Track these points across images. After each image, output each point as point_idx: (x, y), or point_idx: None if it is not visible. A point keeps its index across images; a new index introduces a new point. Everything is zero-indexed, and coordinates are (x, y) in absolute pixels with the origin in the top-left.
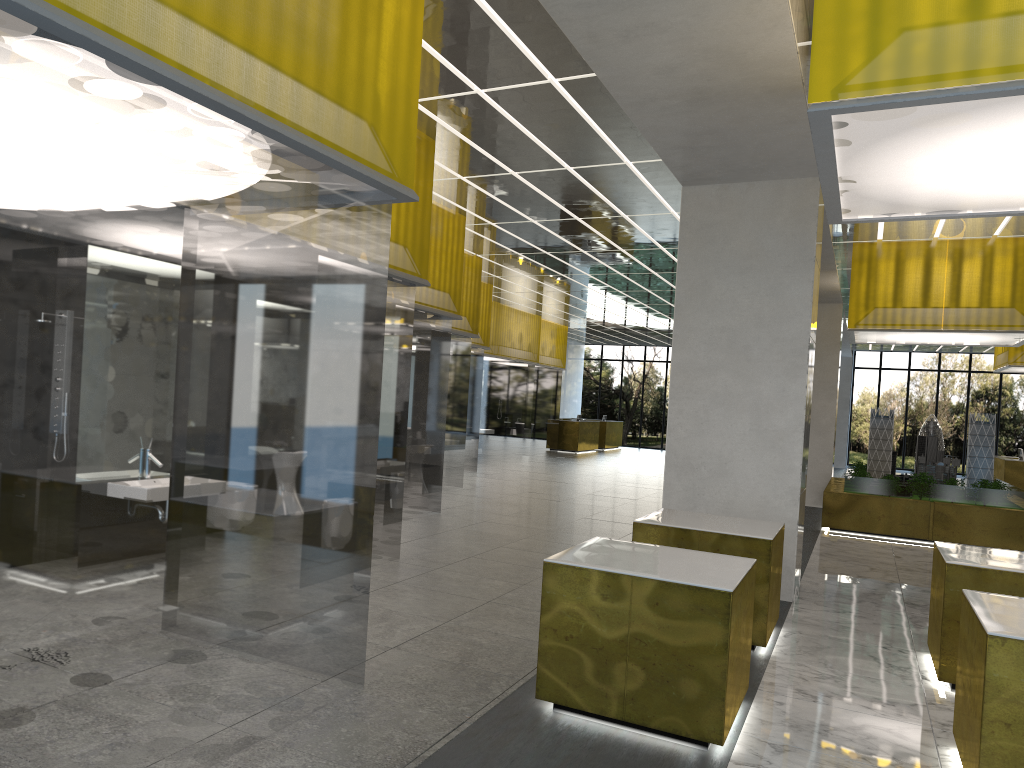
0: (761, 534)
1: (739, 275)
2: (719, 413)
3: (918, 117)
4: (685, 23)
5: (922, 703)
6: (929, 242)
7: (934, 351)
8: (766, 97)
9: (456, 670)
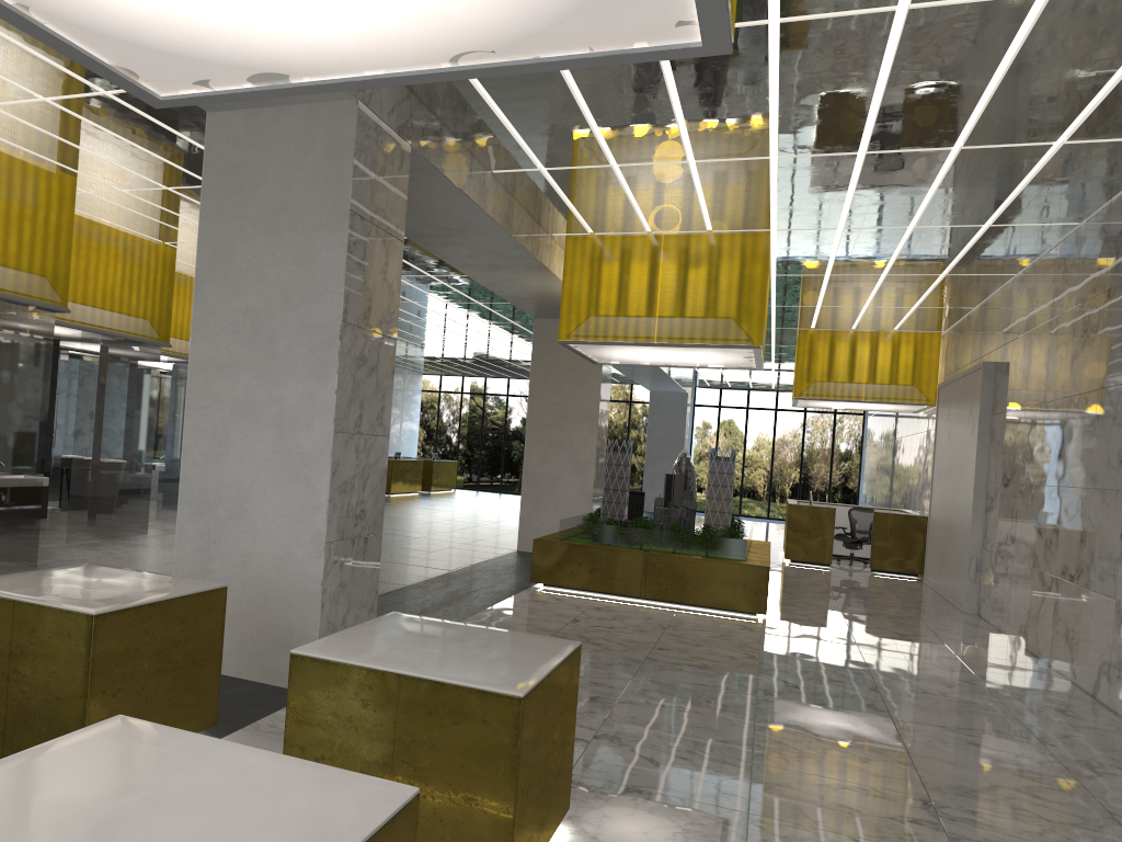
0: (102, 605)
1: (267, 236)
2: (240, 429)
3: None
4: None
5: None
6: (644, 237)
7: (771, 388)
8: None
9: None
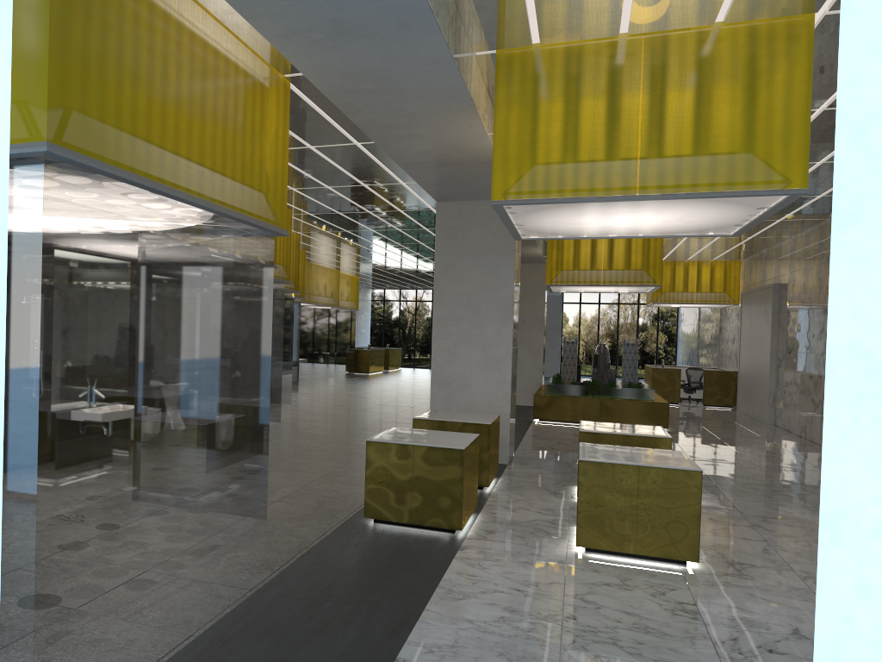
0: (485, 421)
1: (472, 260)
2: (462, 348)
3: (542, 206)
4: (433, 135)
5: (567, 508)
6: None
7: None
8: (480, 164)
9: (316, 509)
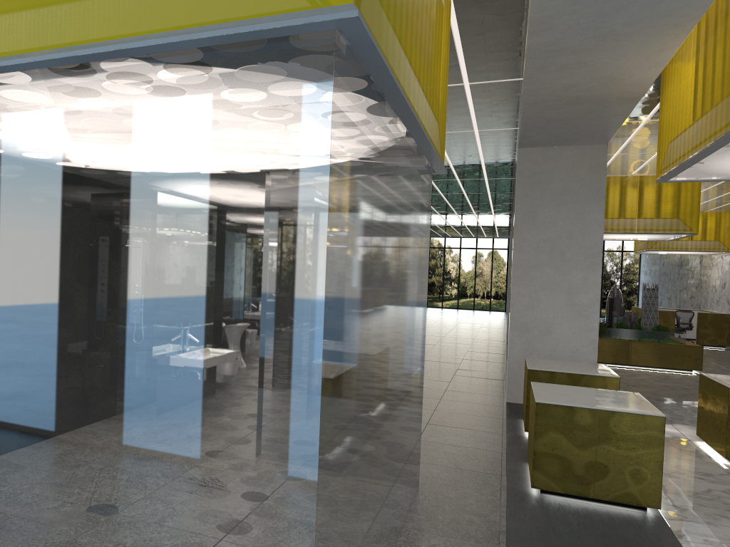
0: (609, 374)
1: (556, 206)
2: (545, 294)
3: None
4: (603, 62)
5: (724, 473)
6: (627, 177)
7: None
8: (615, 102)
9: (459, 472)
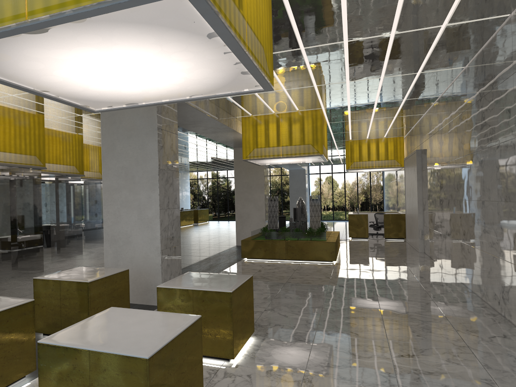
0: (90, 279)
1: (127, 139)
2: (124, 211)
3: None
4: None
5: None
6: (272, 115)
7: (341, 163)
8: None
9: None
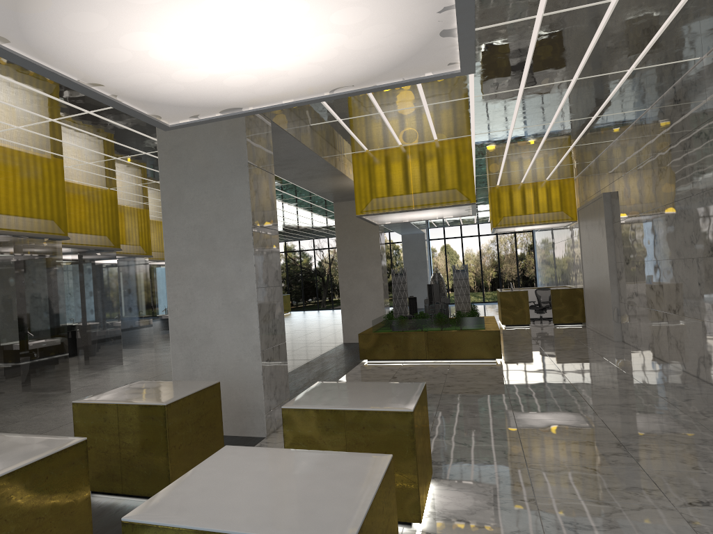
0: (166, 399)
1: (201, 183)
2: (201, 293)
3: None
4: None
5: None
6: (398, 148)
7: (474, 223)
8: None
9: None
